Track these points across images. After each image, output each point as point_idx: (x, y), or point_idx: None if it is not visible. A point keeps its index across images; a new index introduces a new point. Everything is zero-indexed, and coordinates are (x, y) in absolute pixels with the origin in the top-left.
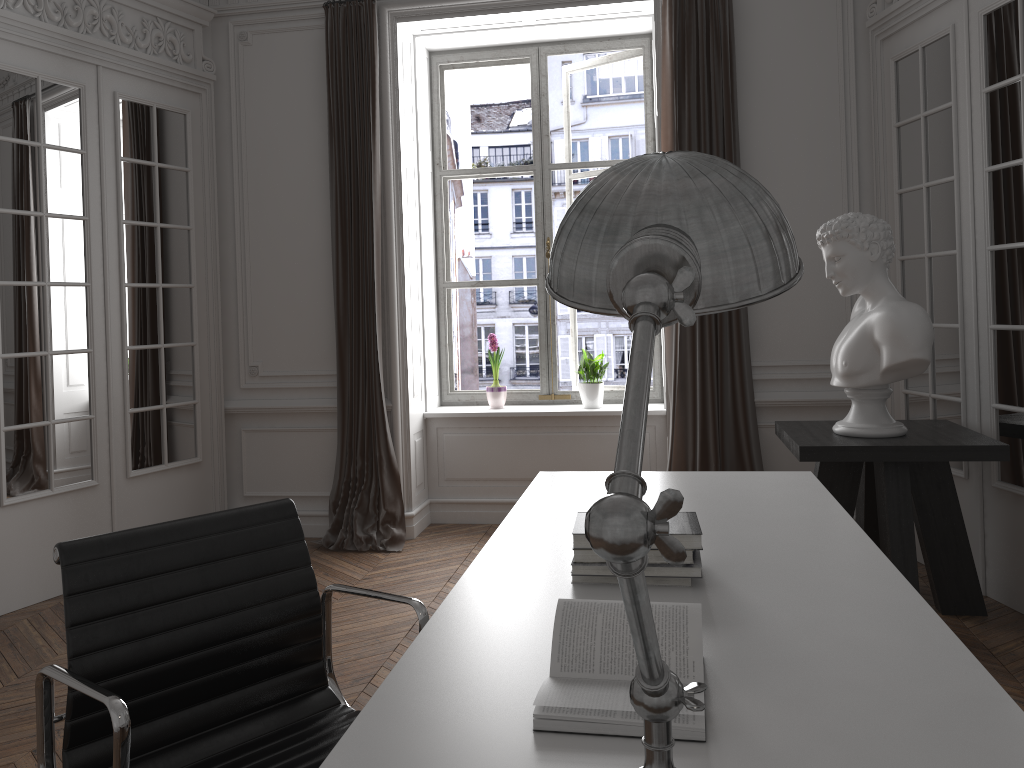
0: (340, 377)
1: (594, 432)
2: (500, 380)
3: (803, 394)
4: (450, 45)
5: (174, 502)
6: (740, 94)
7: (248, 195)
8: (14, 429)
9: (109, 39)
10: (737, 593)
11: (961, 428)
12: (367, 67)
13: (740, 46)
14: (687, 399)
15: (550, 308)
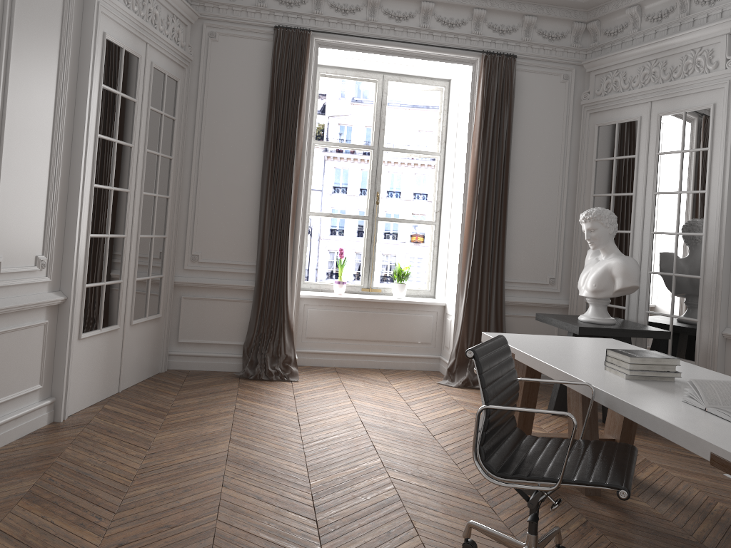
0: (261, 267)
1: (401, 313)
2: None
3: (529, 299)
4: (332, 63)
5: (147, 343)
6: (512, 128)
7: (204, 140)
8: (90, 286)
9: (154, 26)
10: None
11: (633, 322)
12: (300, 72)
13: (515, 101)
14: (471, 297)
15: (374, 235)
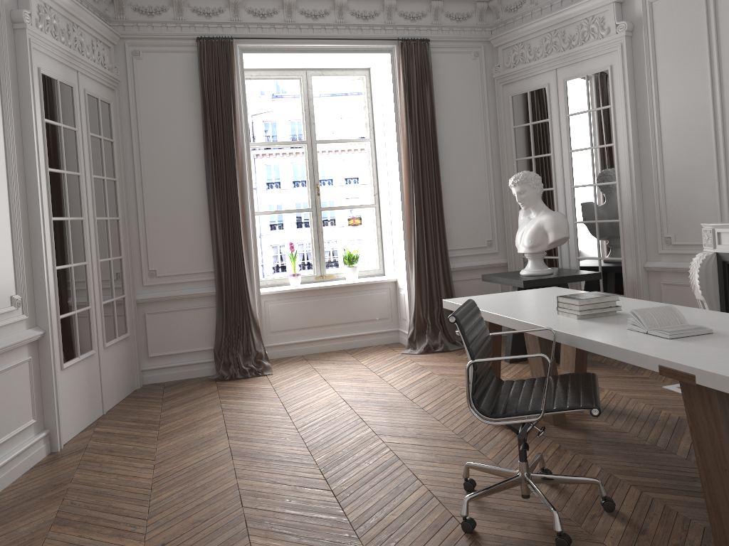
0: (220, 272)
1: (357, 294)
2: None
3: (472, 263)
4: (256, 66)
5: (121, 363)
6: (435, 107)
7: (143, 157)
8: (64, 317)
9: (82, 54)
10: None
11: (567, 269)
12: (229, 79)
13: (434, 82)
14: (420, 269)
15: (320, 225)
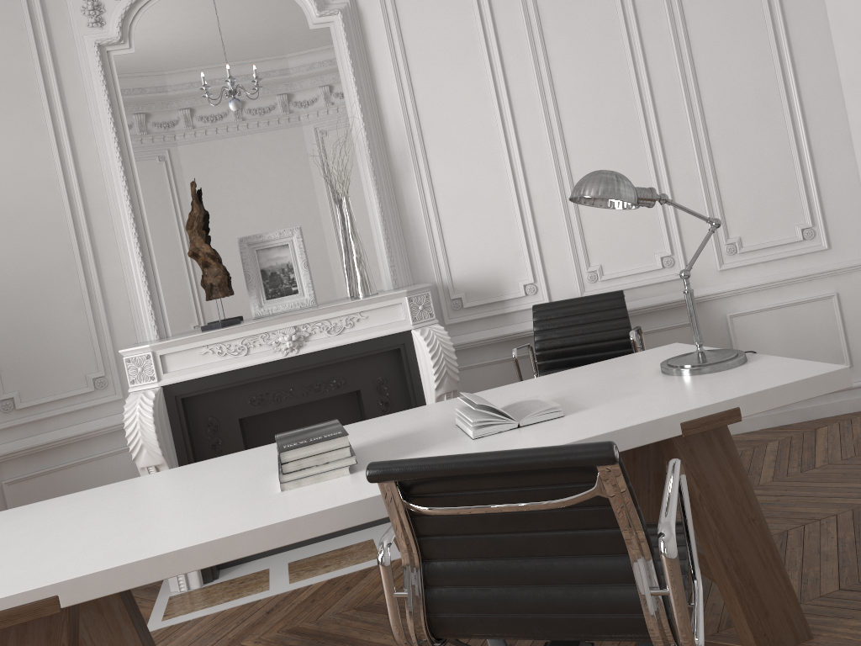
0: None
1: None
2: None
3: None
4: None
5: None
6: None
7: None
8: None
9: None
10: (353, 445)
11: None
12: None
13: None
14: None
15: None
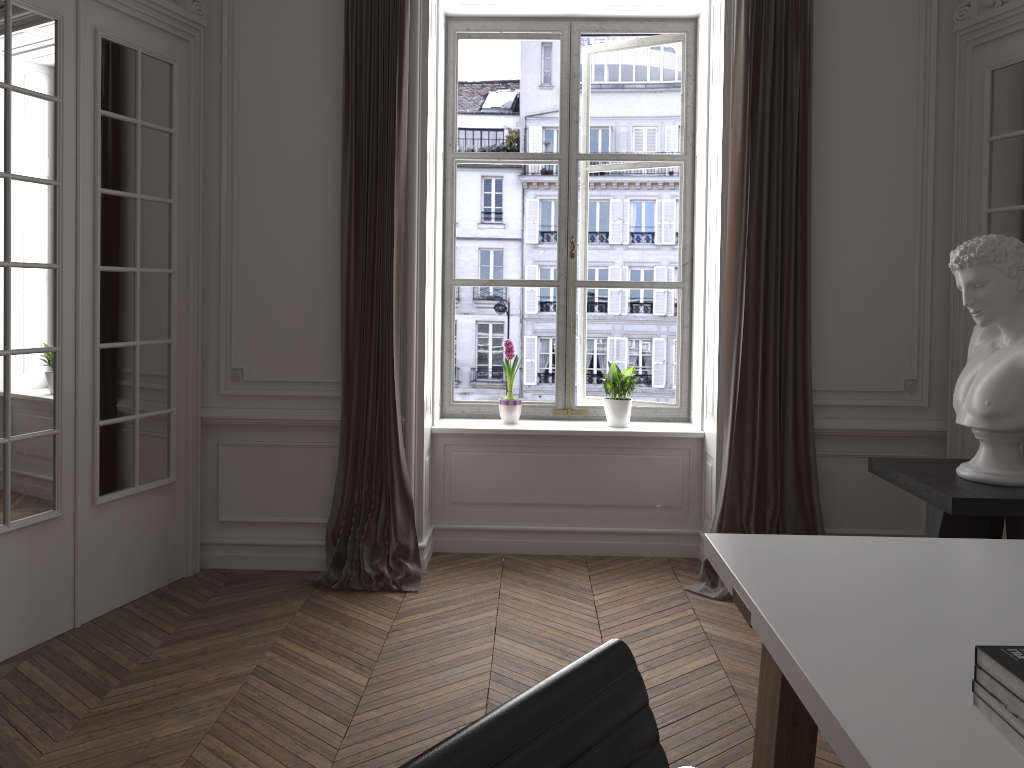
0: (347, 386)
1: (622, 454)
2: (460, 381)
3: (864, 422)
4: (474, 11)
5: (143, 532)
6: (813, 92)
7: (239, 166)
8: None
9: None
10: None
11: None
12: (395, 27)
13: (816, 40)
14: (745, 424)
15: (571, 314)
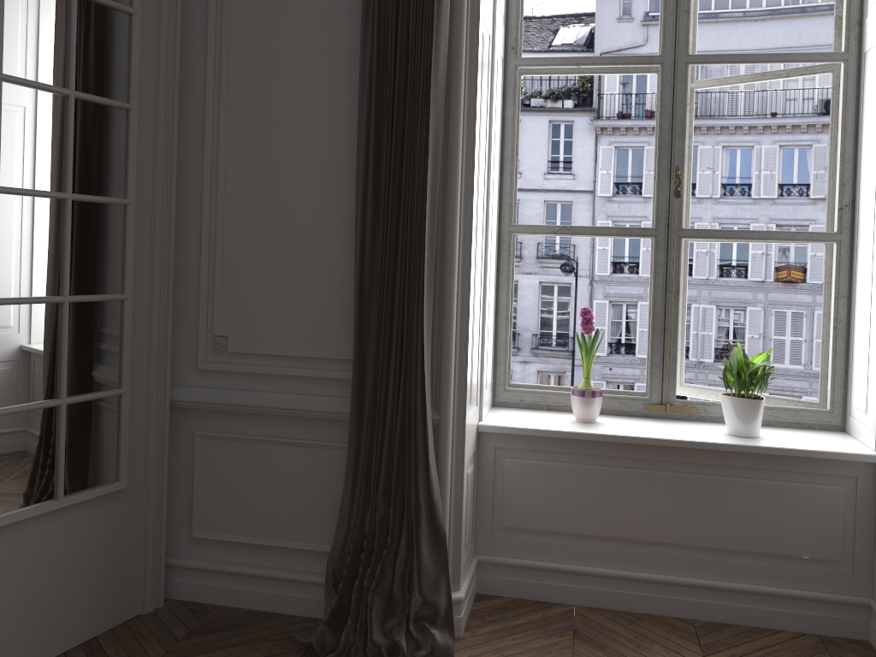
0: (358, 367)
1: (751, 477)
2: (520, 348)
3: None
4: None
5: (72, 561)
6: None
7: (229, 66)
8: None
9: None
10: None
11: None
12: None
13: None
14: None
15: (673, 274)
